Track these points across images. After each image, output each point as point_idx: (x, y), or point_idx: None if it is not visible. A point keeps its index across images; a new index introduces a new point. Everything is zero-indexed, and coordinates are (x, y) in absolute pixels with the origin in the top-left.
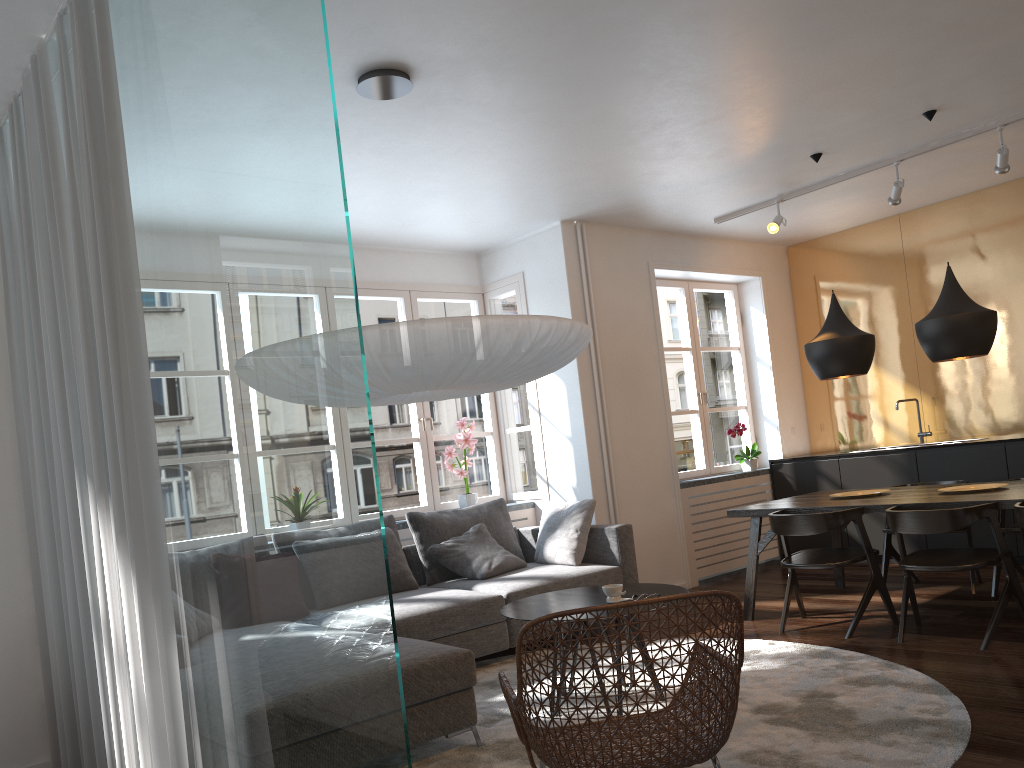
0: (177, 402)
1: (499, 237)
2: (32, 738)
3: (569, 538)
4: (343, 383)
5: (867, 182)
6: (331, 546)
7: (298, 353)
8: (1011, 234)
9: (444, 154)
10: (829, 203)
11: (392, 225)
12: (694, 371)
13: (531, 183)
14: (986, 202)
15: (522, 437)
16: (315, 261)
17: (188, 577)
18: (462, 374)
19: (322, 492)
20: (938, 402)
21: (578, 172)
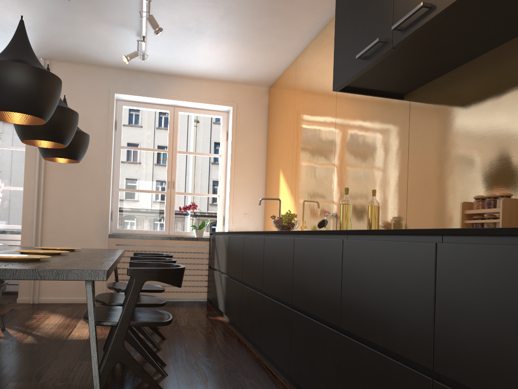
0: None
1: None
2: None
3: None
4: None
5: (185, 23)
6: None
7: None
8: (326, 66)
9: None
10: (203, 45)
11: None
12: (167, 166)
13: None
14: (320, 41)
15: None
16: None
17: None
18: None
19: None
20: (295, 203)
21: None
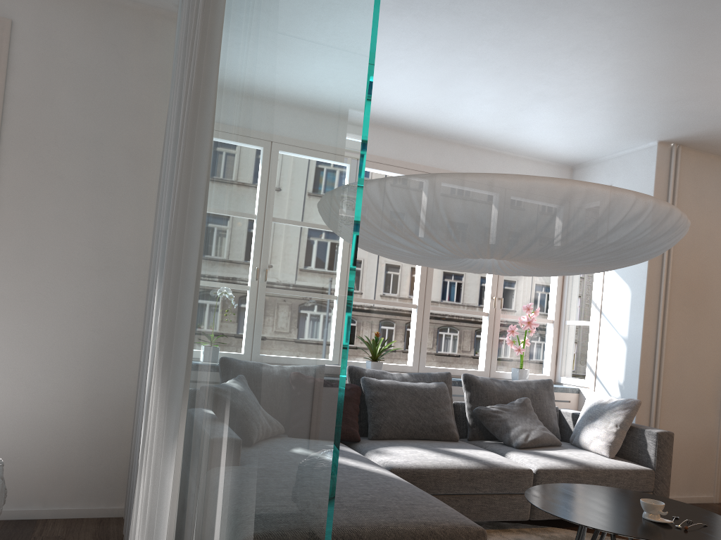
0: (226, 215)
1: (595, 152)
2: (119, 486)
3: (607, 431)
4: (337, 176)
5: None
6: (289, 407)
7: (305, 142)
8: None
9: (560, 52)
10: None
11: (501, 127)
12: None
13: (639, 95)
14: None
15: (576, 334)
16: (340, 4)
17: (205, 393)
18: (532, 245)
19: (294, 331)
20: None
21: (690, 87)
